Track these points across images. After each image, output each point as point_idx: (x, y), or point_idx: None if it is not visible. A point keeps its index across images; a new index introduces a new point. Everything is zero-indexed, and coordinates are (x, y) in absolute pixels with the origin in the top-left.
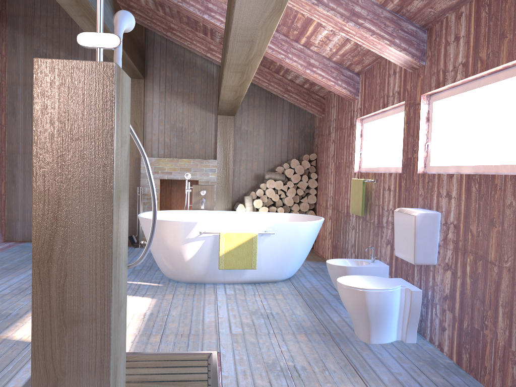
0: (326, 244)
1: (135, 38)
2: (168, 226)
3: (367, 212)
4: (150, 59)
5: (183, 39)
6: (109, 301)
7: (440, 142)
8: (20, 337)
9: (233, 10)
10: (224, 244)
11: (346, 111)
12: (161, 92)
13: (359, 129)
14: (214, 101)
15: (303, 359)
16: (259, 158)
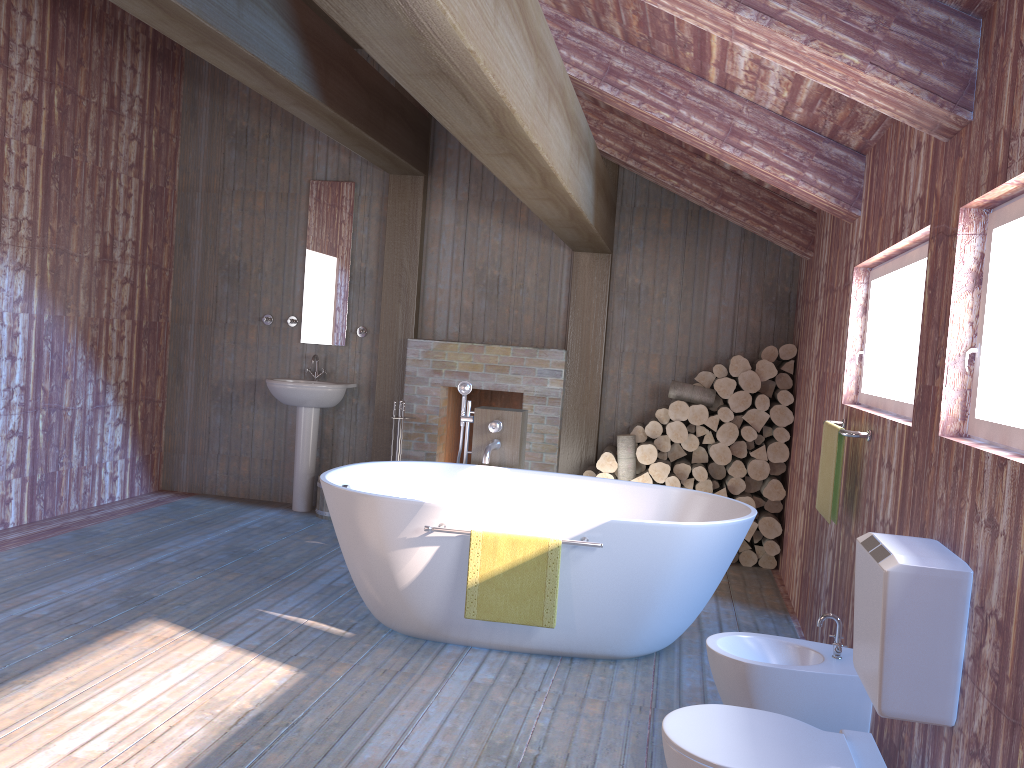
0: (794, 567)
1: (390, 90)
2: (362, 505)
3: (853, 514)
4: (440, 133)
5: None
6: None
7: (1018, 349)
8: None
9: None
10: (480, 561)
11: (841, 247)
12: (459, 202)
13: (860, 294)
14: None
15: None
16: (664, 349)
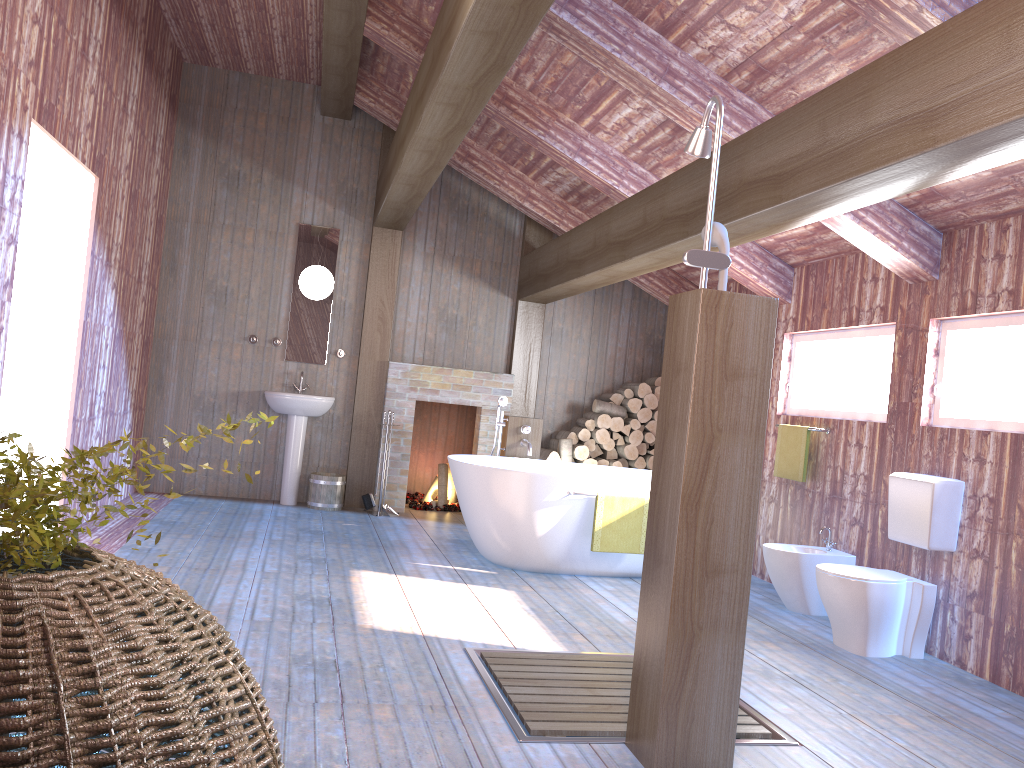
0: None
1: None
2: (518, 479)
3: (807, 476)
4: None
5: (488, 174)
6: (751, 551)
7: (950, 385)
8: (392, 628)
9: (767, 209)
10: (602, 513)
11: None
12: (427, 254)
13: (787, 349)
14: (512, 276)
15: (798, 668)
16: (578, 377)
